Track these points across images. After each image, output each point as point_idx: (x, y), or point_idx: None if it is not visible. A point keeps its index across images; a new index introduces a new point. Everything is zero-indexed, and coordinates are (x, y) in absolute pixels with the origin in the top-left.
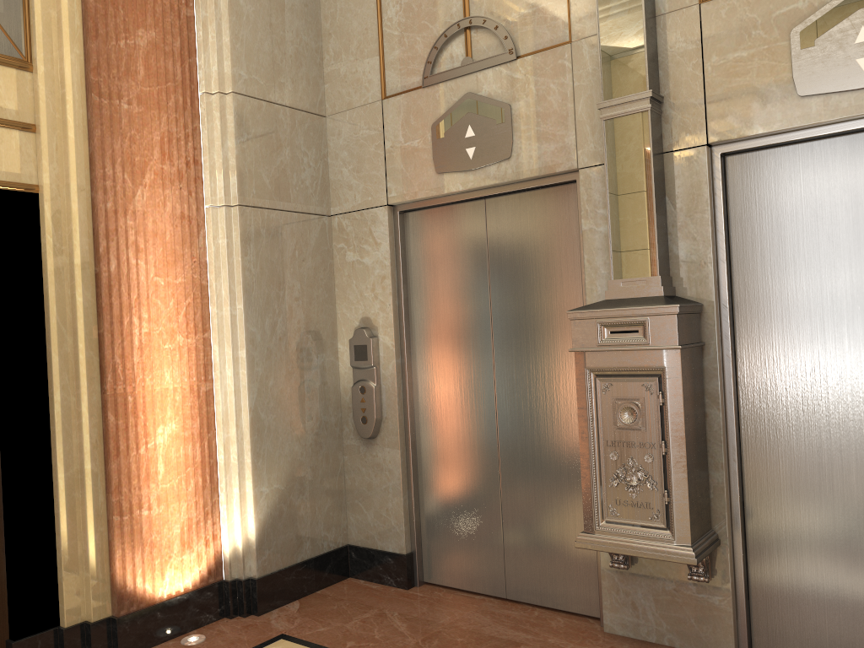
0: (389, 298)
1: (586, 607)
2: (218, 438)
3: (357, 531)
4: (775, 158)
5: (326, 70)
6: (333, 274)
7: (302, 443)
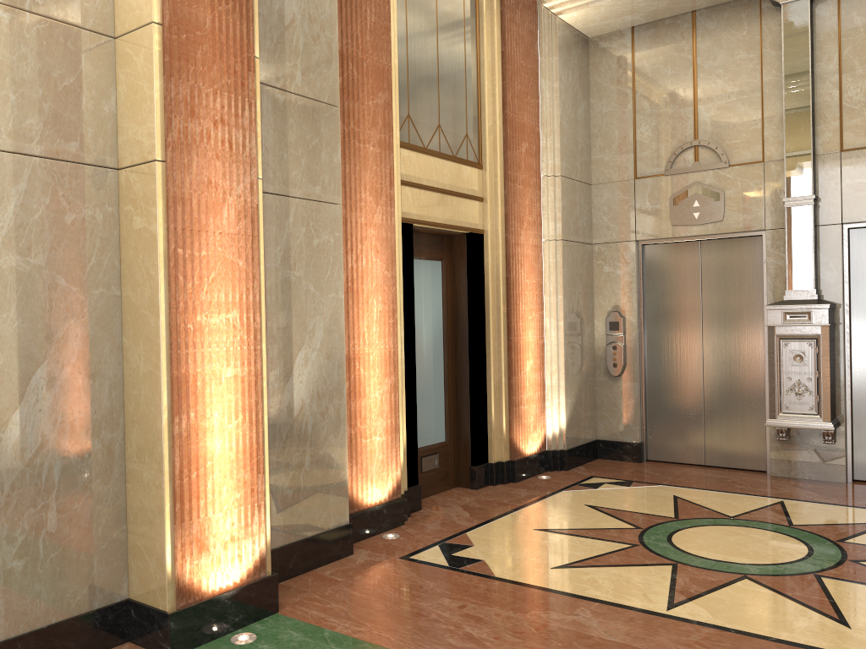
0: (634, 294)
1: (756, 466)
2: (546, 370)
3: (603, 431)
4: None
5: (593, 157)
6: (593, 279)
7: (581, 377)
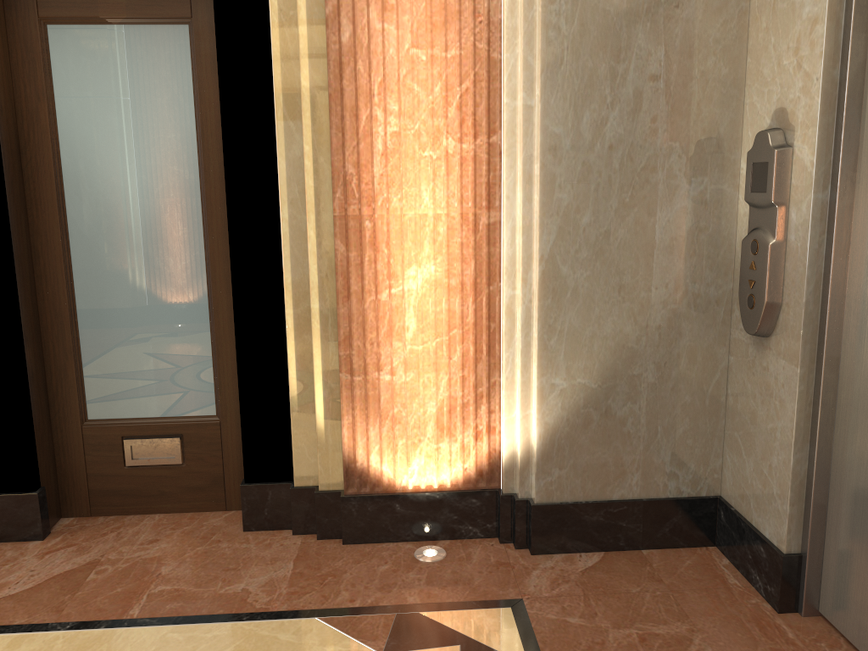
0: (818, 65)
1: None
2: (502, 294)
3: (731, 482)
4: None
5: None
6: (746, 30)
7: (640, 323)
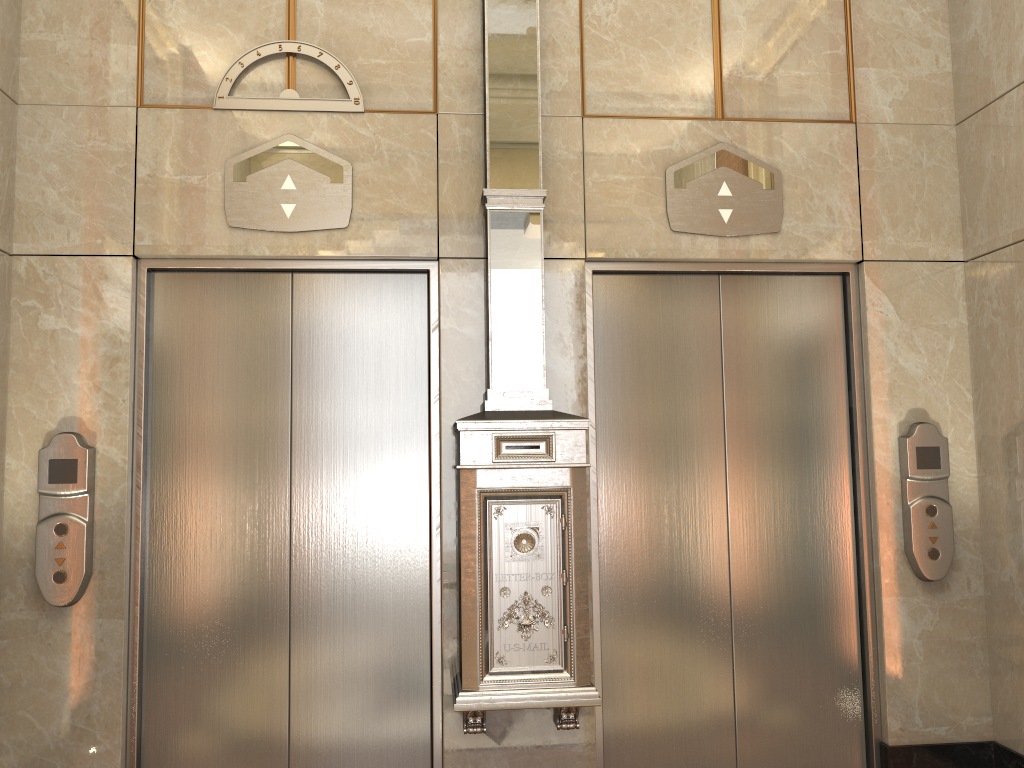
0: (124, 390)
1: None
2: None
3: (17, 764)
4: (639, 284)
5: (26, 36)
6: (9, 346)
7: None
